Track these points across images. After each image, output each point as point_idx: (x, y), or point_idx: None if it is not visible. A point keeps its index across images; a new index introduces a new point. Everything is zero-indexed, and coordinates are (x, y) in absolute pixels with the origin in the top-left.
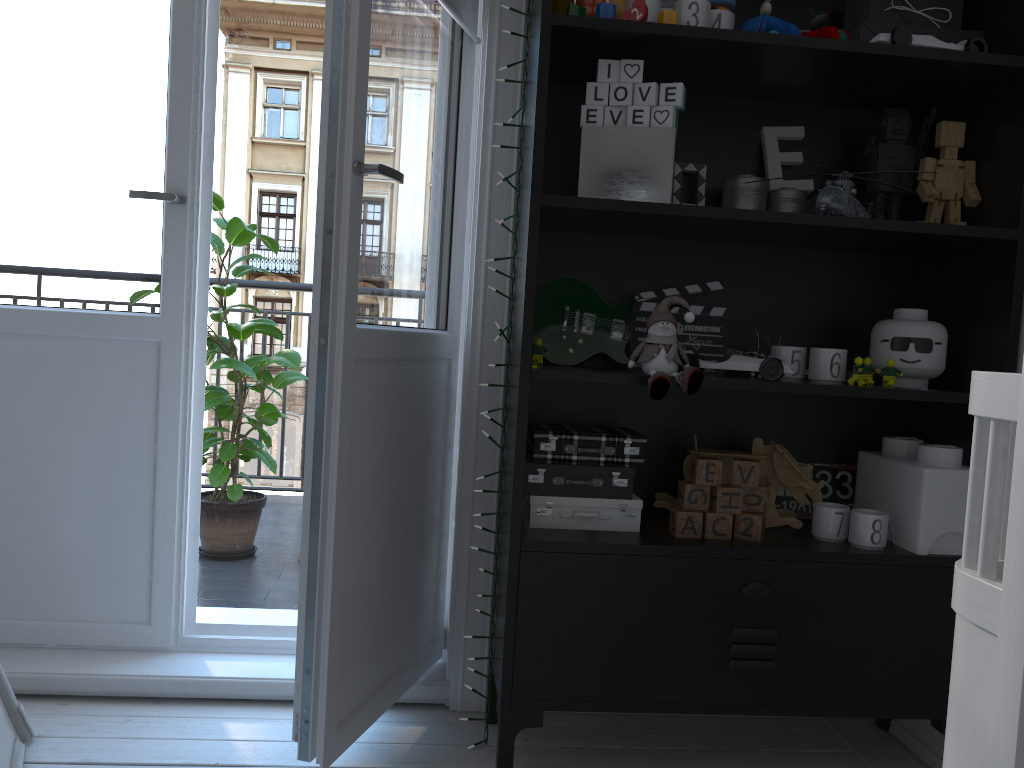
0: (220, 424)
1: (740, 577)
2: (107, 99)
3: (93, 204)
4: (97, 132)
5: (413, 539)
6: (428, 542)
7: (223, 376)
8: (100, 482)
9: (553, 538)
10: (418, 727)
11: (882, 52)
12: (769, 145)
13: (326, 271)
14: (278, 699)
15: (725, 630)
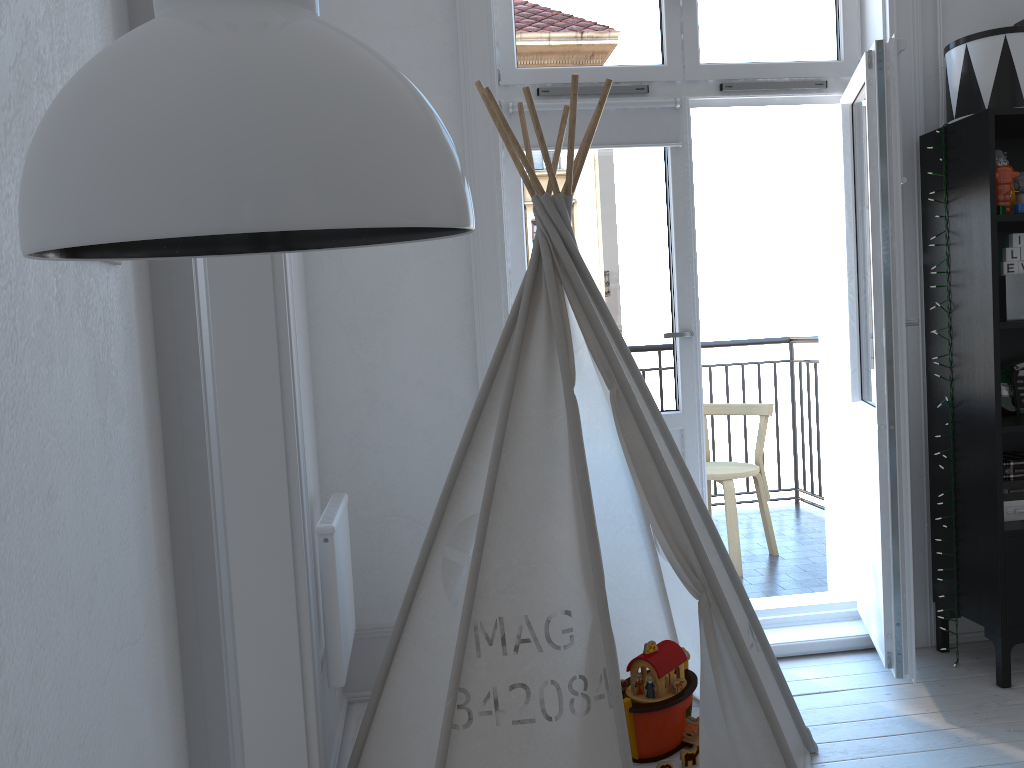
0: None
1: None
2: (634, 273)
3: (631, 343)
4: (629, 296)
5: None
6: None
7: None
8: None
9: (1018, 527)
10: None
11: None
12: None
13: (890, 385)
14: (796, 655)
15: None
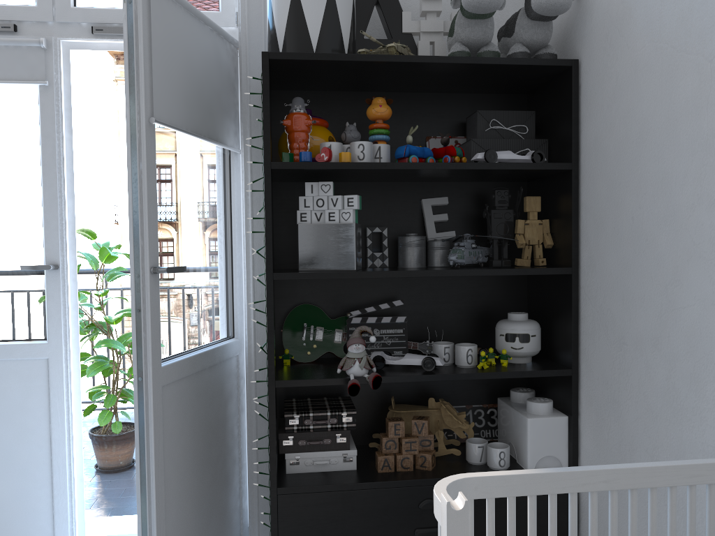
0: (105, 380)
1: (417, 497)
2: (2, 206)
3: None
4: None
5: (218, 478)
6: (231, 476)
7: (128, 296)
8: (15, 452)
9: (298, 483)
10: None
11: (478, 168)
12: (426, 211)
13: (139, 335)
14: None
15: (411, 531)
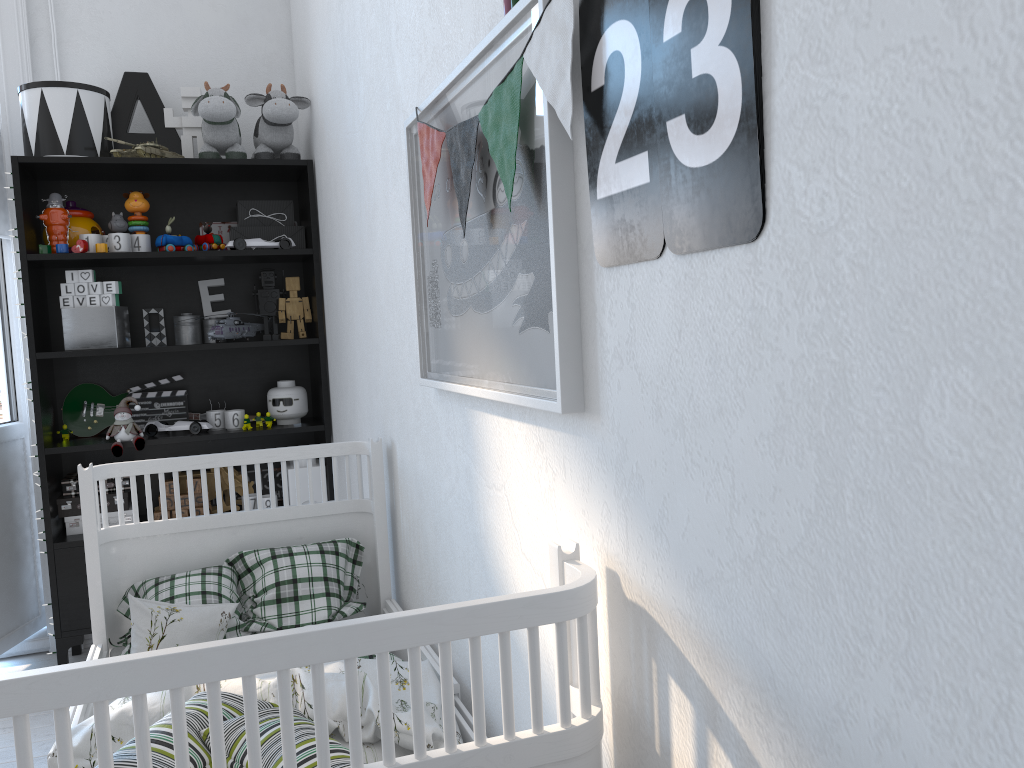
0: None
1: None
2: None
3: None
4: None
5: (6, 553)
6: (22, 553)
7: None
8: None
9: (75, 539)
10: (25, 665)
11: (226, 255)
12: (202, 292)
13: None
14: None
15: None
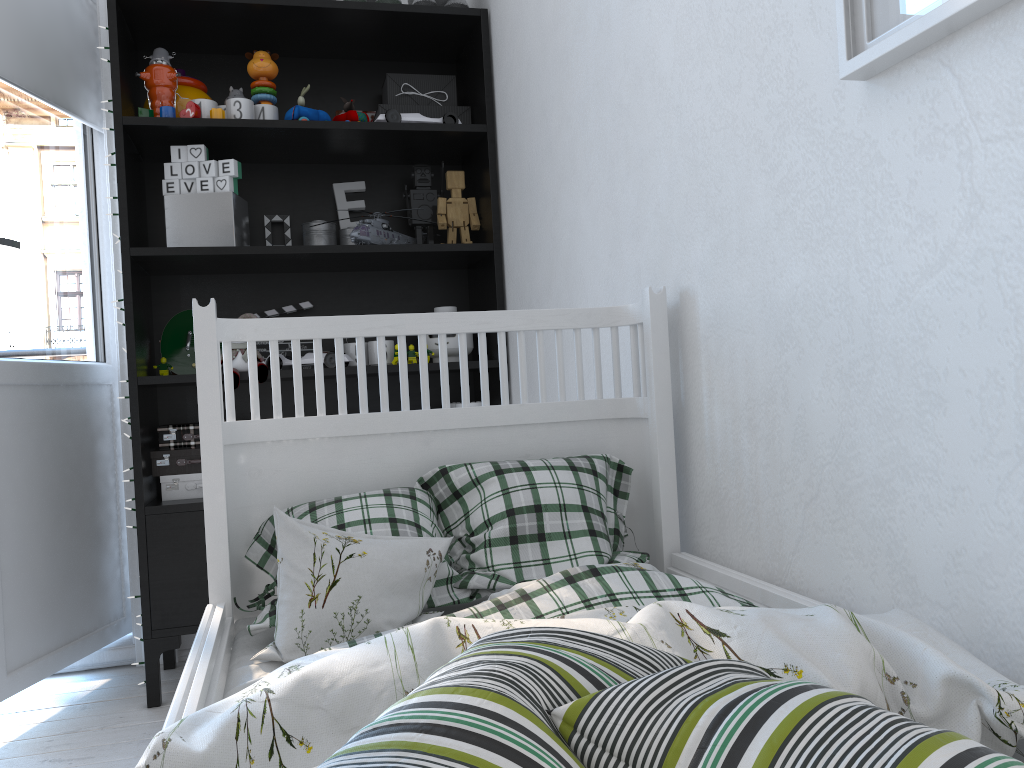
0: None
1: None
2: None
3: None
4: None
5: (84, 529)
6: (105, 533)
7: None
8: None
9: (173, 503)
10: (103, 680)
11: (376, 128)
12: (338, 197)
13: None
14: None
15: None
